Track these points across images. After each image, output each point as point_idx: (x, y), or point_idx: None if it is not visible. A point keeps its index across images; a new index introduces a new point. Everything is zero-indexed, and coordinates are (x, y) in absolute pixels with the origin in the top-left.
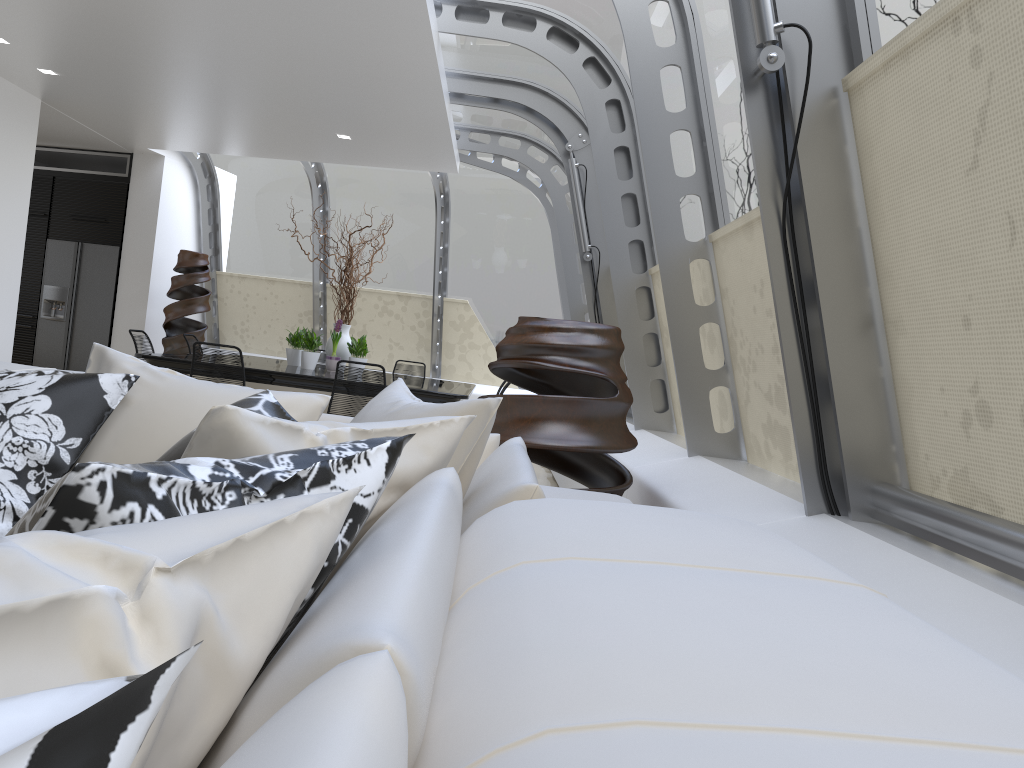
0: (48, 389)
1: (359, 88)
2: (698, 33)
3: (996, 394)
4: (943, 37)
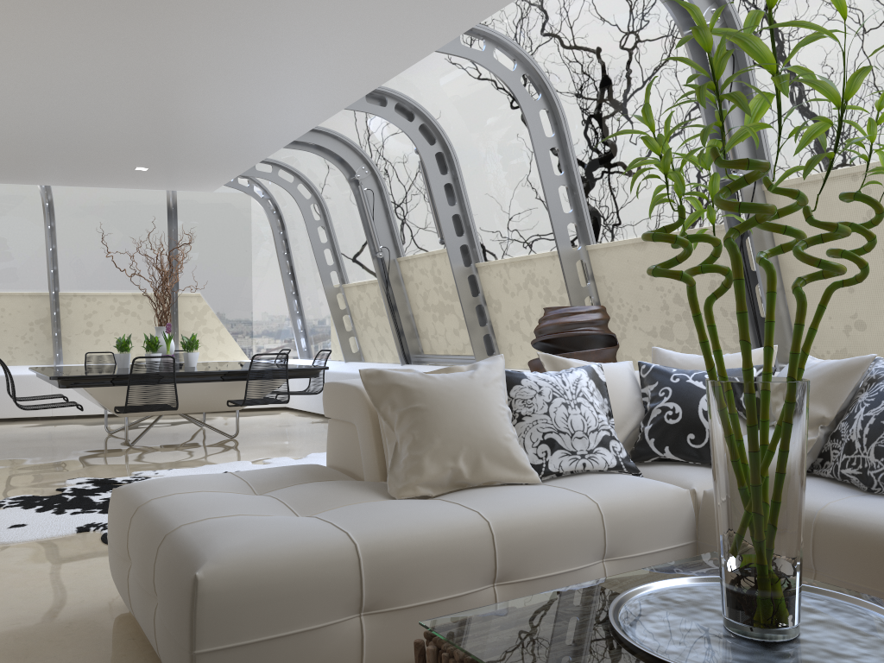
0: (589, 376)
1: (218, 138)
2: (570, 130)
3: (870, 317)
4: (845, 180)
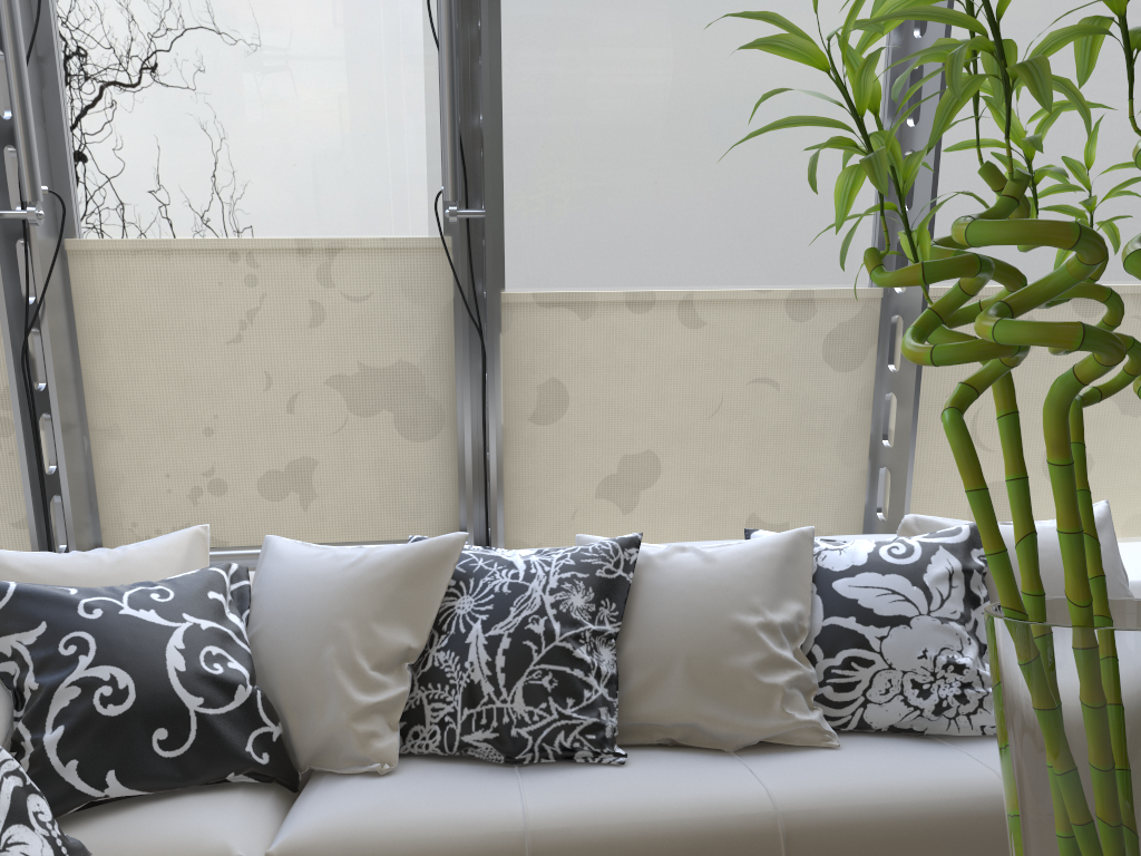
0: None
1: None
2: None
3: (236, 474)
4: (220, 258)
